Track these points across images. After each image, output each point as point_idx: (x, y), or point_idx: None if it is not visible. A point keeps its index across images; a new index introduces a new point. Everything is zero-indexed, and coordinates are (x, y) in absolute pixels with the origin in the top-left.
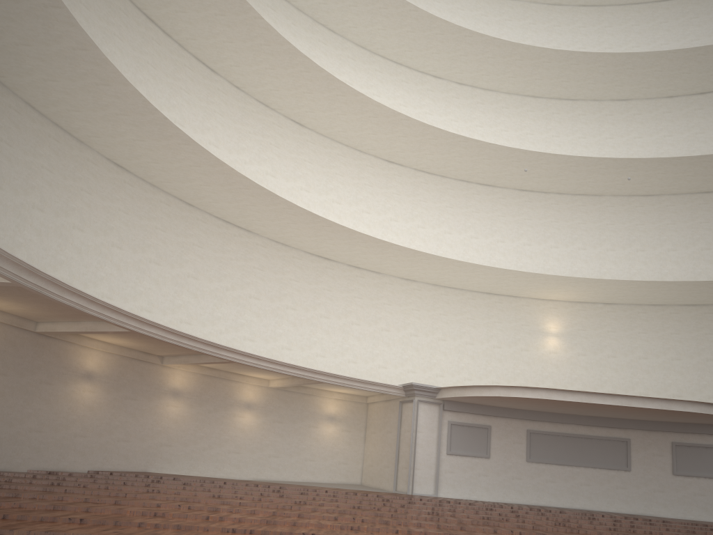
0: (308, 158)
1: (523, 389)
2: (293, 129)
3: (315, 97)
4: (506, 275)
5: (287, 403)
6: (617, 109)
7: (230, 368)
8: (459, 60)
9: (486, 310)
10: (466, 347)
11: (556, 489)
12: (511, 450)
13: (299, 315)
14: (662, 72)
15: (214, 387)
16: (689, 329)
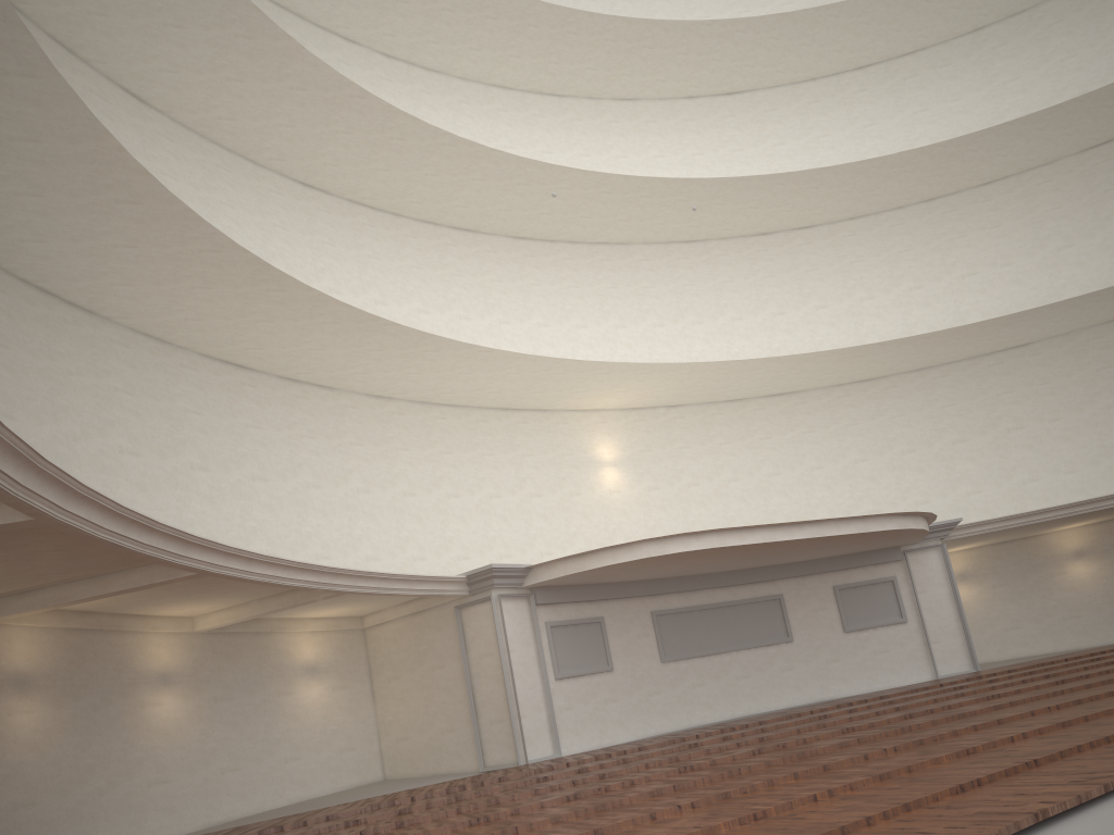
0: (168, 169)
1: (684, 538)
2: (129, 108)
3: (189, 37)
4: (552, 370)
5: (231, 658)
6: (623, 113)
7: (135, 602)
8: (394, 11)
9: (507, 437)
10: (492, 503)
11: (709, 695)
12: (638, 650)
13: (216, 481)
14: (687, 57)
15: (94, 653)
16: (782, 429)
